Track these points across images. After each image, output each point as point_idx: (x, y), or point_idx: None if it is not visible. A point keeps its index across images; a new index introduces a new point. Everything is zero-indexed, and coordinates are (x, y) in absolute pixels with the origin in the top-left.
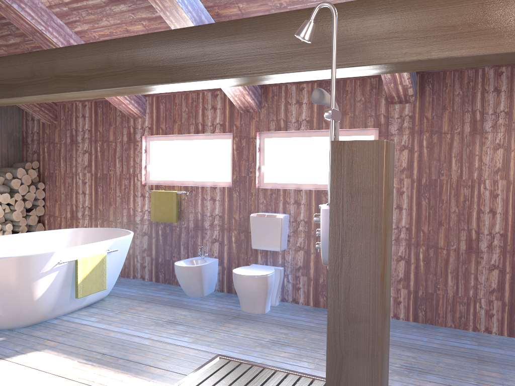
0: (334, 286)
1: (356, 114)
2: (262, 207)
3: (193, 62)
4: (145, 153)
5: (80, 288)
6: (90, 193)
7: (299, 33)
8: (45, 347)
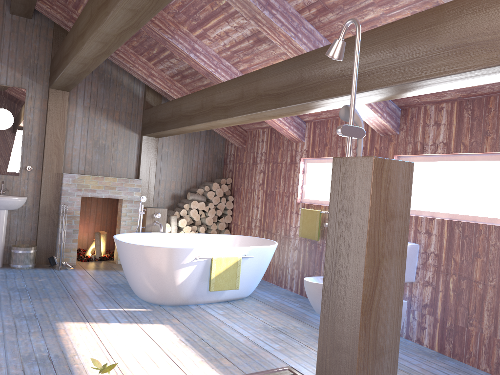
0: (325, 308)
1: (499, 135)
2: None
3: (294, 88)
4: (303, 173)
5: (213, 283)
6: (261, 207)
7: (327, 53)
8: (169, 322)
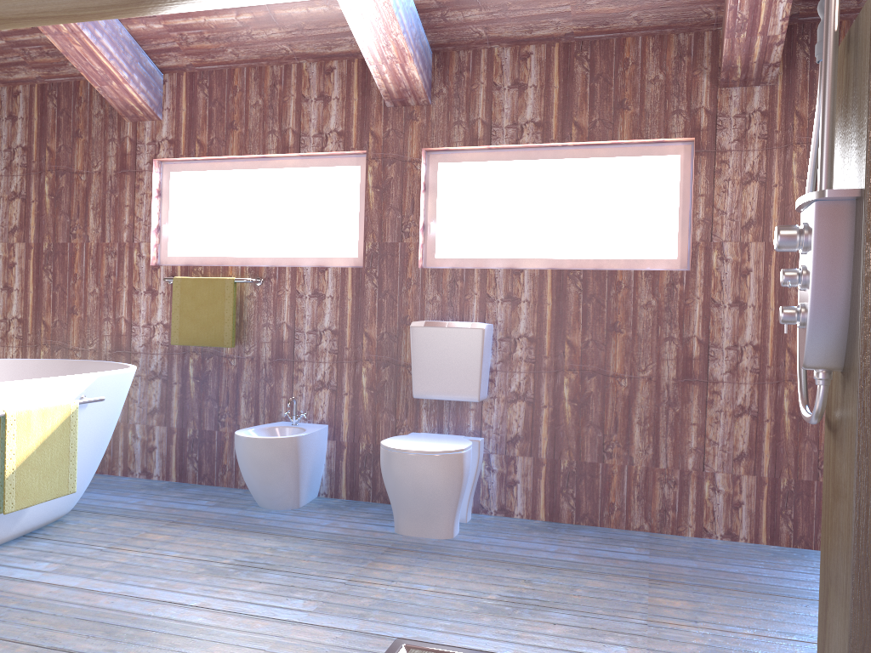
0: None
1: (646, 109)
2: (432, 310)
3: None
4: (159, 197)
5: (12, 489)
6: (23, 287)
7: None
8: None
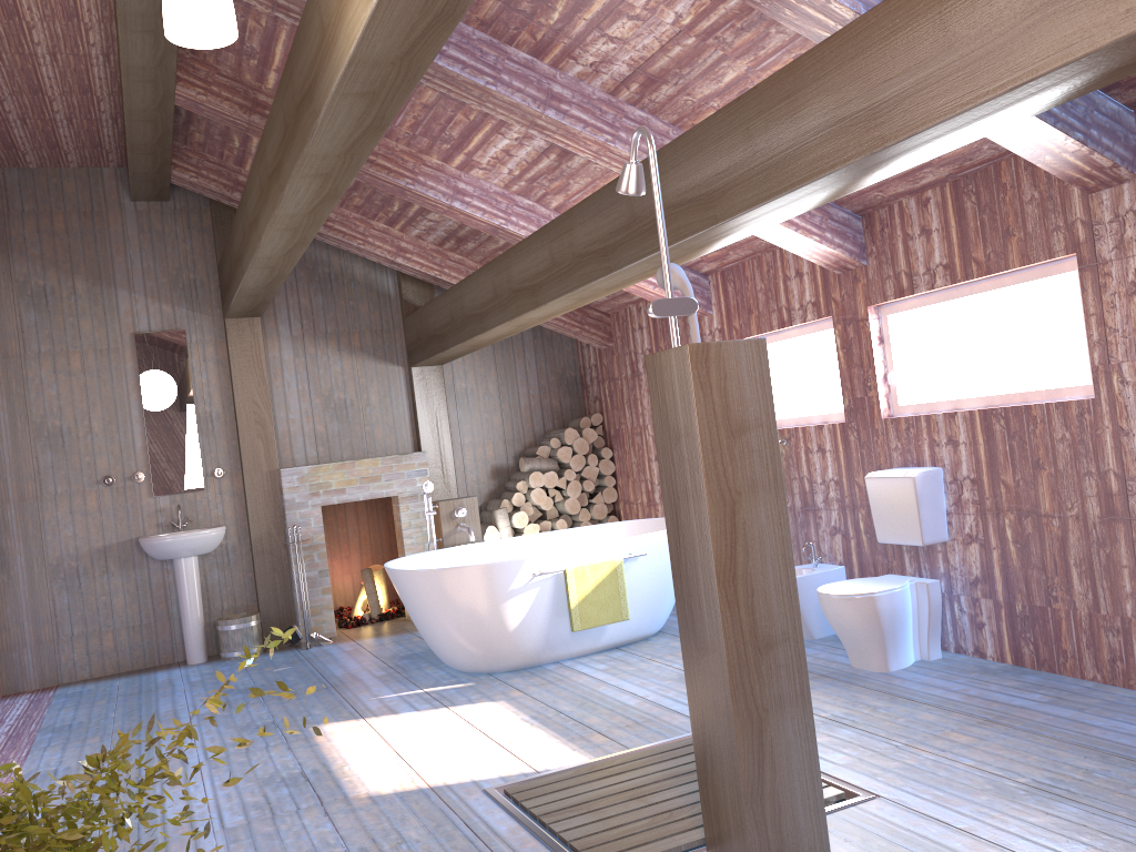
0: (679, 593)
1: (1028, 232)
2: (896, 458)
3: (626, 234)
4: None
5: (576, 616)
6: None
7: (616, 188)
8: (504, 697)
